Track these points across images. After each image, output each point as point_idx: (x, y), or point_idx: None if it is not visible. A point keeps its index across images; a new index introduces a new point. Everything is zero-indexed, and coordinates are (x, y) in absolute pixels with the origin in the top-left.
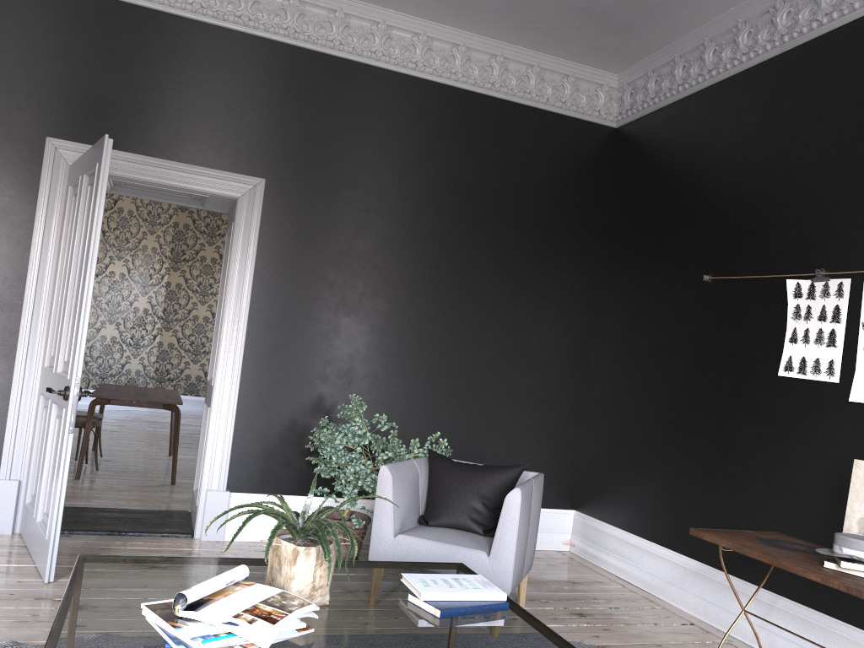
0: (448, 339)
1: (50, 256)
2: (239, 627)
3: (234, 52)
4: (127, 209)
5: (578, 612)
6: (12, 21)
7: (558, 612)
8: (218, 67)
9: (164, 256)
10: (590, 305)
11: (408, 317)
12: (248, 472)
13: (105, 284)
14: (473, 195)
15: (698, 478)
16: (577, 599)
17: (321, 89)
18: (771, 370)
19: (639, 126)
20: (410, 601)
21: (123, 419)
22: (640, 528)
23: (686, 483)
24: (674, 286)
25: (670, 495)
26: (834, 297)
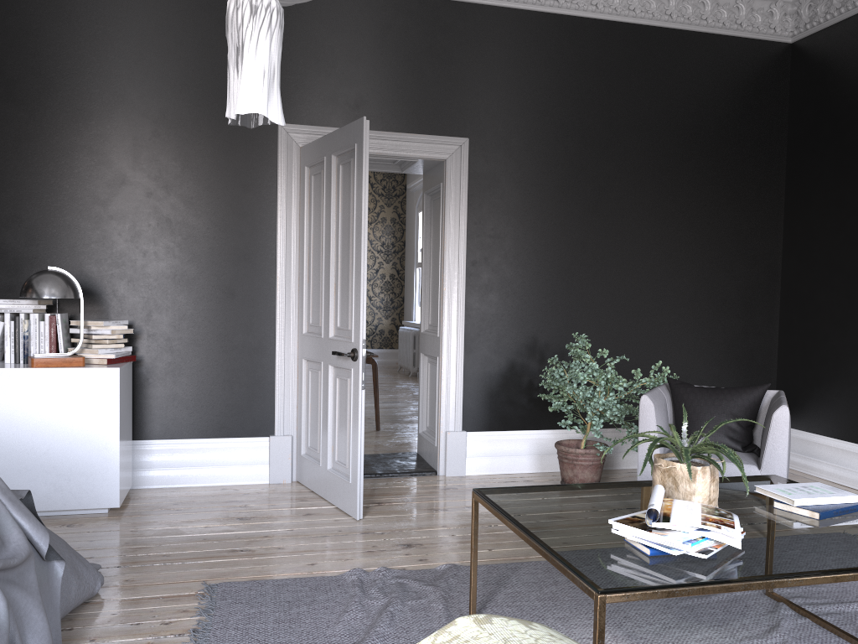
0: (645, 272)
1: (293, 232)
2: (708, 532)
3: (429, 19)
4: None
5: None
6: None
7: None
8: (417, 35)
9: None
10: (776, 224)
11: (607, 255)
12: (478, 413)
13: None
14: (658, 129)
15: None
16: None
17: (510, 44)
18: None
19: (820, 38)
20: (777, 507)
21: None
22: (857, 436)
23: None
24: None
25: None
26: None
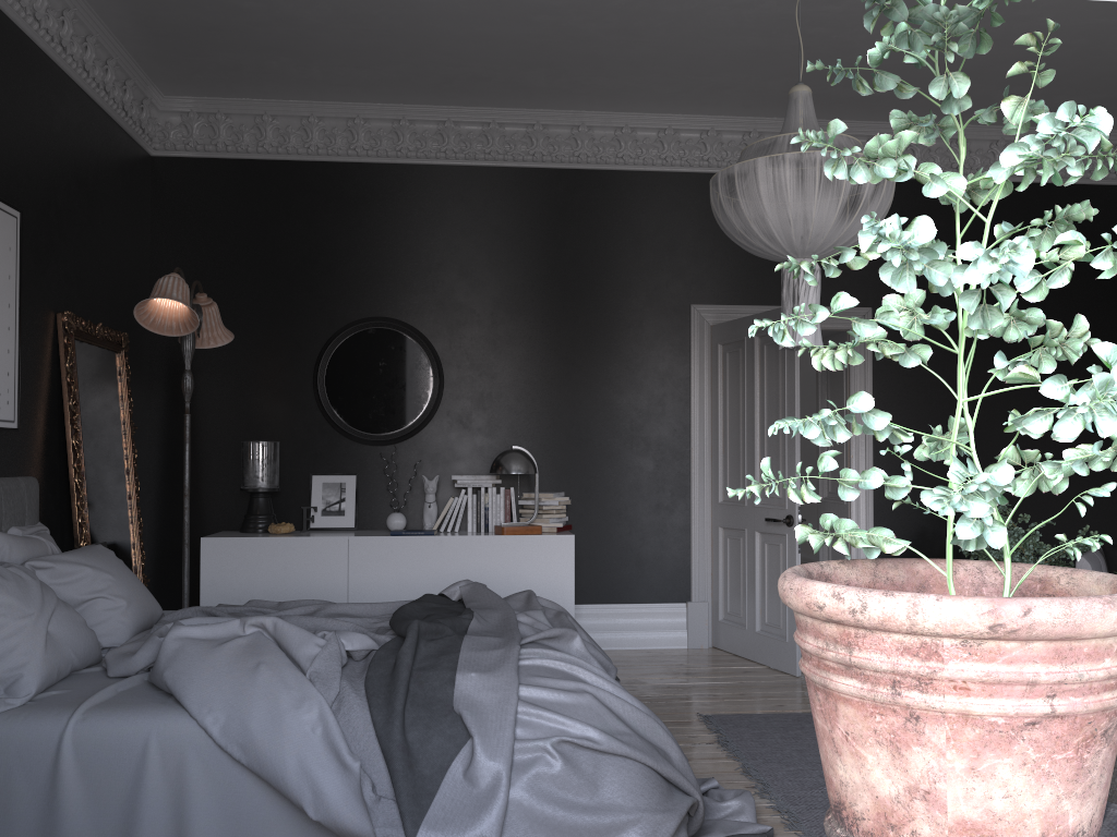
0: None
1: (705, 406)
2: None
3: None
4: None
5: None
6: (652, 212)
7: None
8: None
9: None
10: None
11: None
12: None
13: None
14: (1068, 286)
15: None
16: None
17: (910, 213)
18: None
19: None
20: None
21: None
22: None
23: None
24: None
25: None
26: None
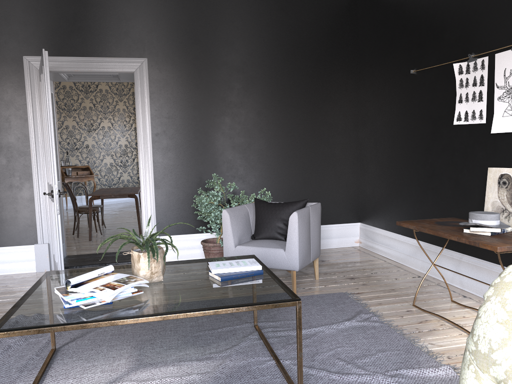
0: (269, 134)
1: (38, 122)
2: (96, 293)
3: None
4: (104, 89)
5: (351, 277)
6: None
7: (339, 278)
8: None
9: (130, 113)
10: (354, 100)
11: (244, 125)
12: (167, 224)
13: (101, 134)
14: (272, 45)
15: (418, 194)
16: (353, 270)
17: None
18: (450, 122)
19: None
20: (210, 275)
21: (123, 207)
22: (393, 227)
23: (413, 197)
24: (397, 80)
25: (405, 206)
26: (480, 70)
